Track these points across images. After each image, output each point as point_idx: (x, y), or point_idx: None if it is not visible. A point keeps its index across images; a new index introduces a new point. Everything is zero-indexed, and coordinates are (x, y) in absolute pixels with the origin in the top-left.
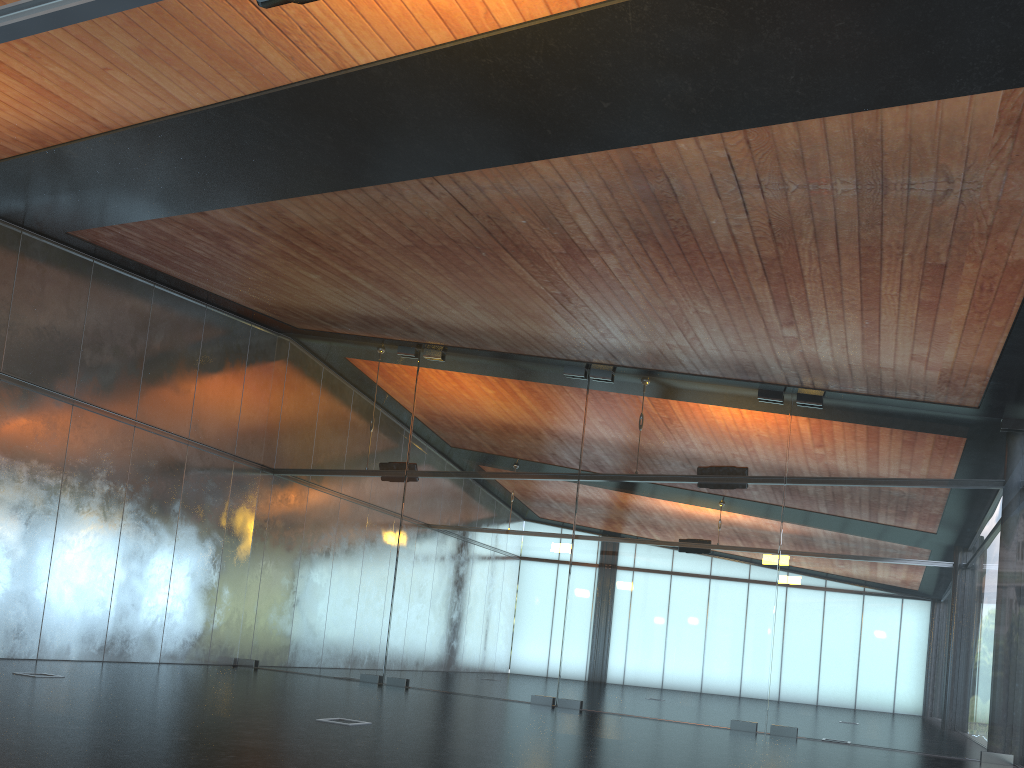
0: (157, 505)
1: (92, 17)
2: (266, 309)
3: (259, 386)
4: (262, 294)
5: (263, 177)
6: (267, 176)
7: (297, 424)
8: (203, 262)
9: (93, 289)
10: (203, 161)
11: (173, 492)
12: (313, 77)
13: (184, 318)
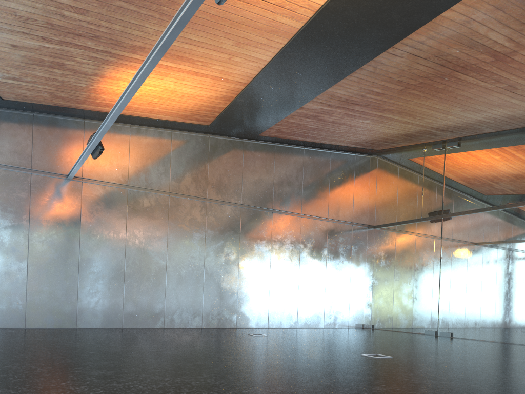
0: (315, 252)
1: (172, 42)
2: (357, 145)
3: (362, 185)
4: (350, 138)
5: (314, 80)
6: (316, 79)
7: (383, 200)
8: (316, 131)
9: (276, 157)
10: (287, 83)
11: (322, 245)
12: (306, 22)
13: (320, 160)
